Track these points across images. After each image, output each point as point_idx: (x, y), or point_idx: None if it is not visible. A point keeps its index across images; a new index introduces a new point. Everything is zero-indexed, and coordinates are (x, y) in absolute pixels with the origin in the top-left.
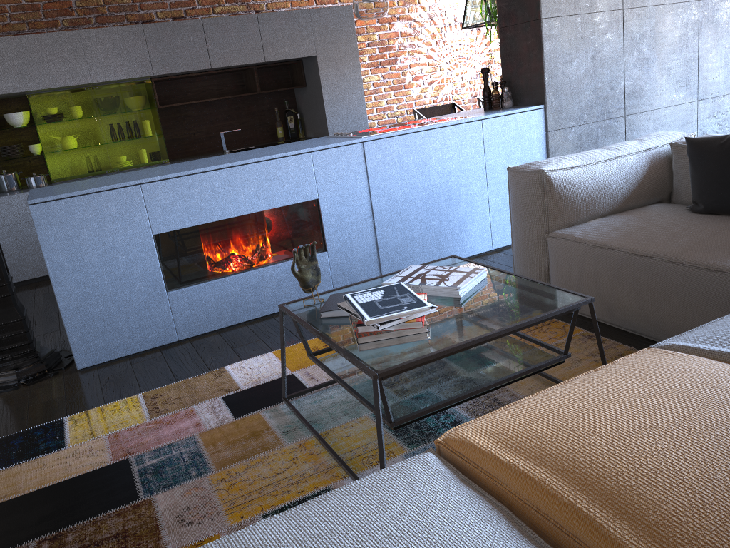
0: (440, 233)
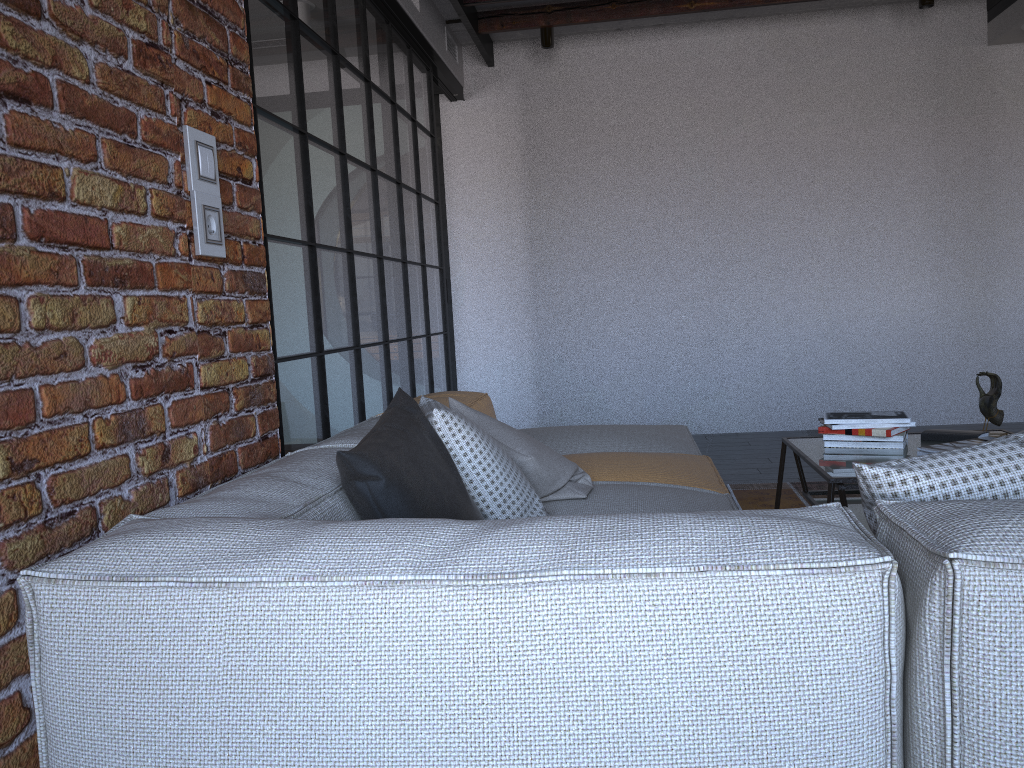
0: None
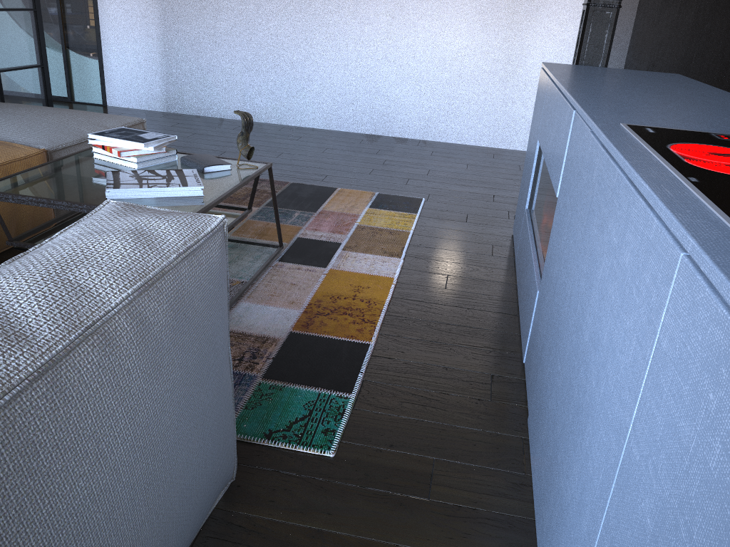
0: (552, 466)
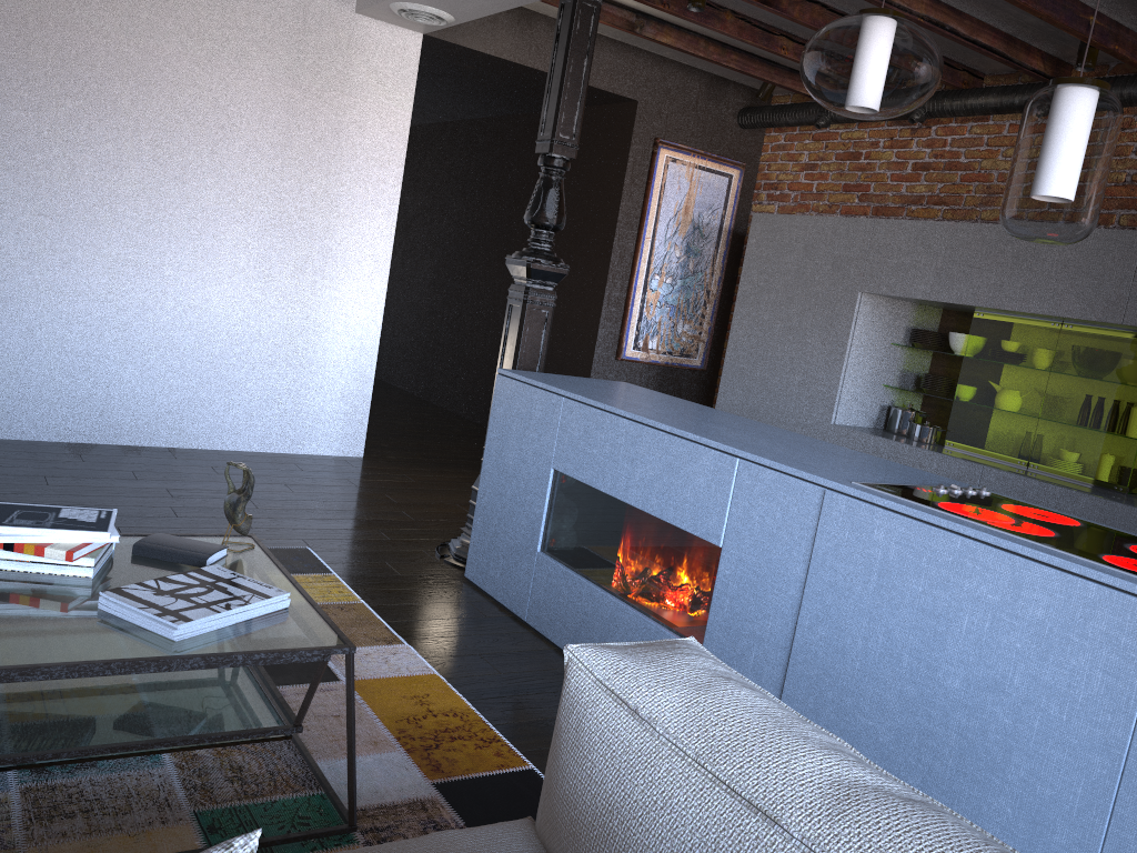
0: None
